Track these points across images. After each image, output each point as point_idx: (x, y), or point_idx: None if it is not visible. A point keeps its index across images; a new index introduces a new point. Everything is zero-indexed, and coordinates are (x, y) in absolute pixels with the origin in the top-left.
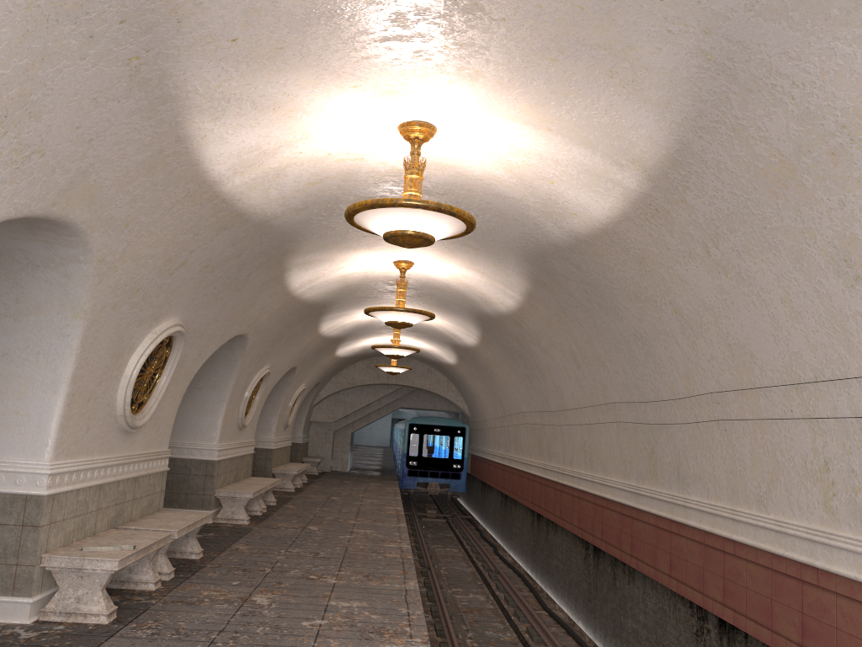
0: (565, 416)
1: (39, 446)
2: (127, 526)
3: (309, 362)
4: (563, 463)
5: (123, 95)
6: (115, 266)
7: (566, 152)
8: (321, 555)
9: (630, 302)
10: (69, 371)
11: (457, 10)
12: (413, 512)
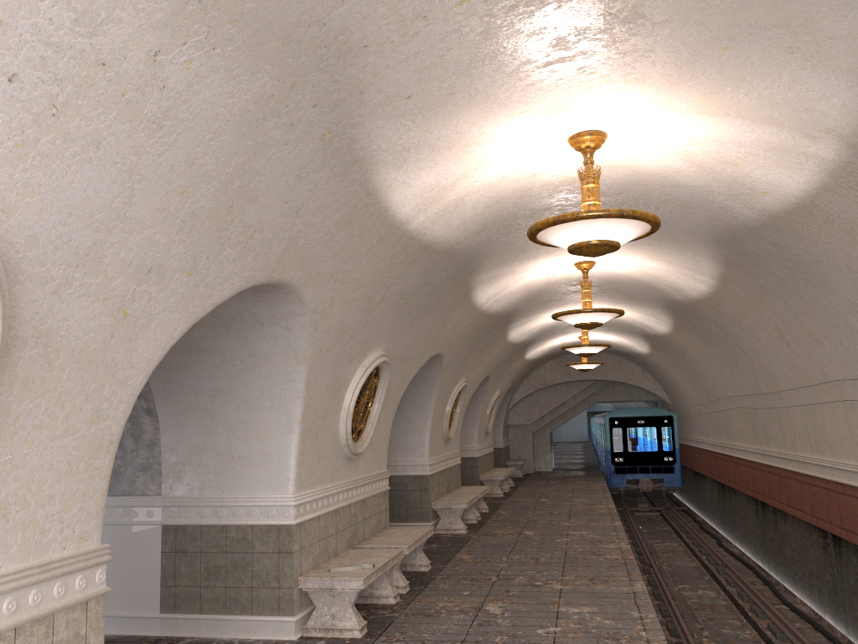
0: (779, 398)
1: (282, 481)
2: (362, 545)
3: (501, 369)
4: (784, 448)
5: (320, 166)
6: (326, 313)
7: (748, 134)
8: (541, 560)
9: (841, 274)
10: (299, 412)
11: (617, 22)
12: (624, 507)
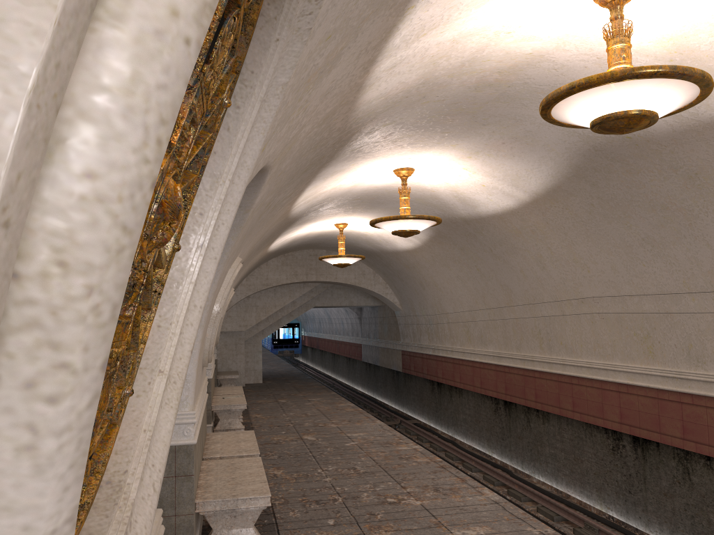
0: None
1: None
2: None
3: (251, 257)
4: None
5: None
6: None
7: None
8: None
9: None
10: None
11: None
12: None
